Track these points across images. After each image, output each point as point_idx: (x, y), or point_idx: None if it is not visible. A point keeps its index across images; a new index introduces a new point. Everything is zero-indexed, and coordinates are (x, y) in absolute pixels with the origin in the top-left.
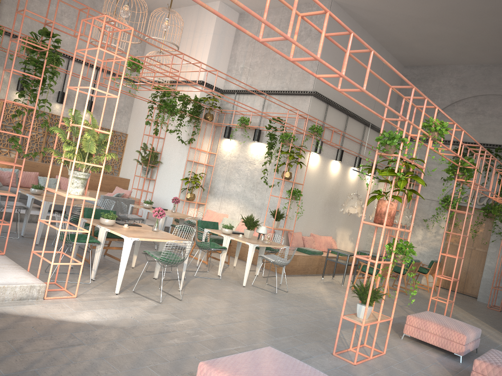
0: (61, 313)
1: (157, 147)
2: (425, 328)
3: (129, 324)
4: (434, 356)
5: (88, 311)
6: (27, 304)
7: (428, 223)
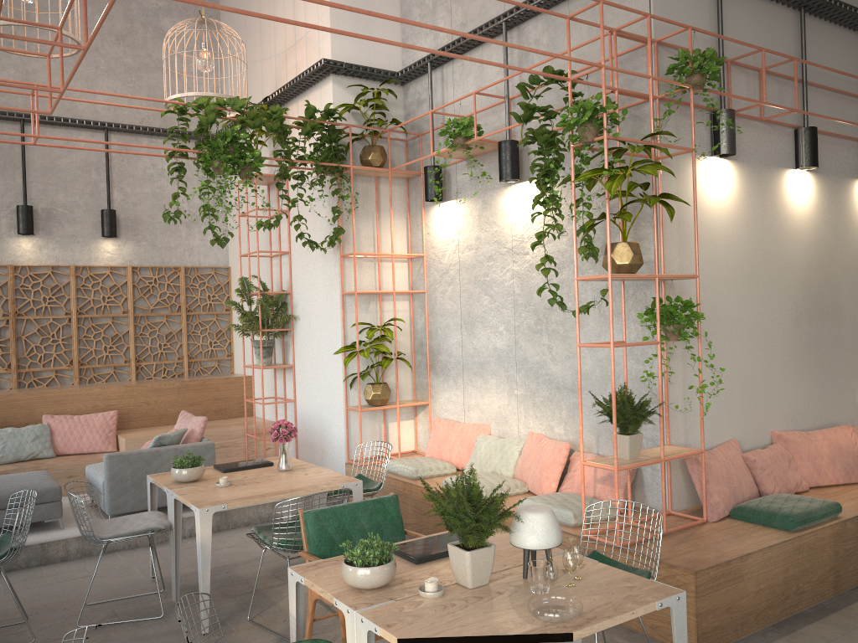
0: None
1: (282, 280)
2: None
3: None
4: None
5: None
6: None
7: None
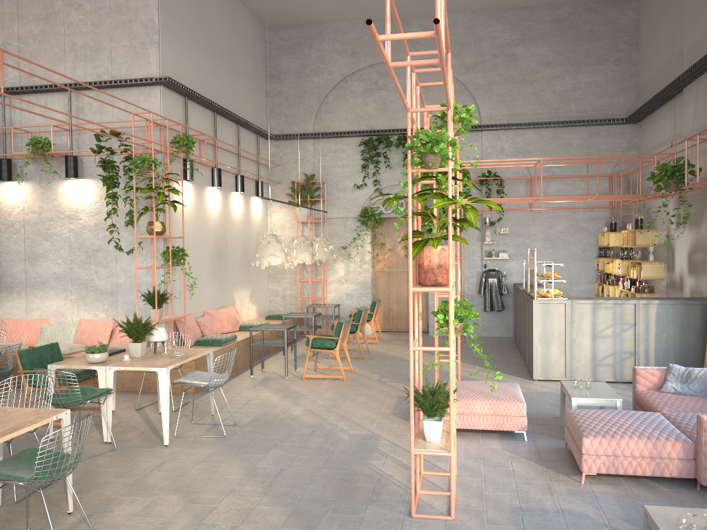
0: None
1: None
2: (470, 411)
3: None
4: (497, 446)
5: None
6: None
7: (349, 251)
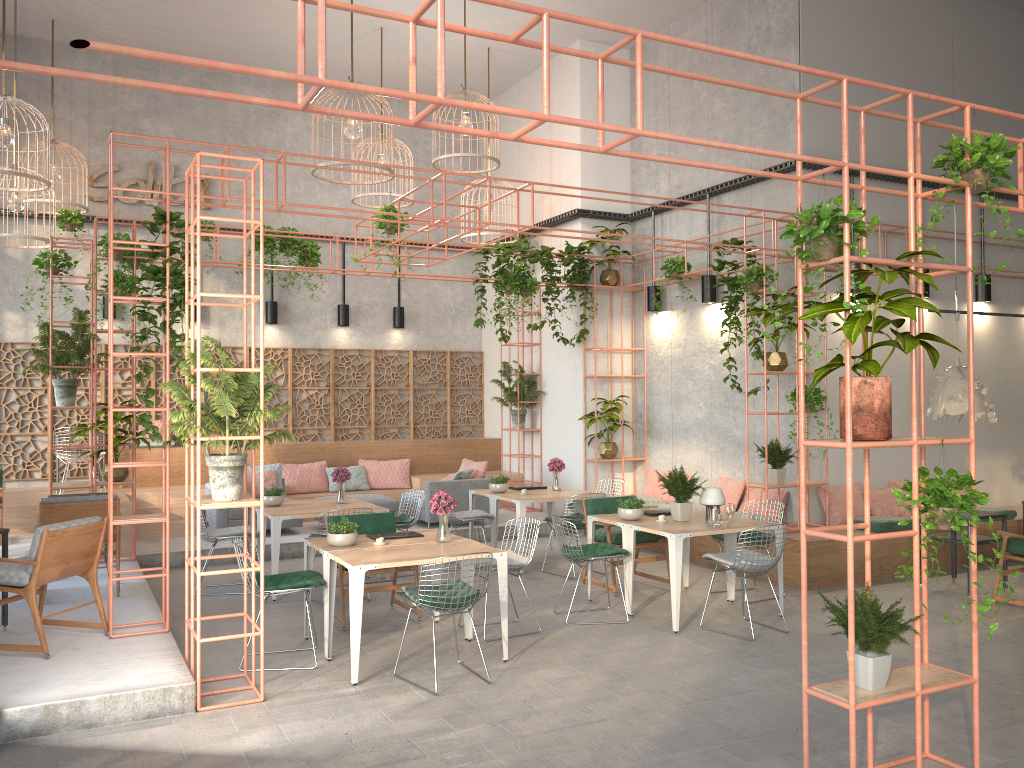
0: (207, 738)
1: (532, 364)
2: None
3: (328, 749)
4: None
5: (265, 728)
6: (158, 724)
7: None
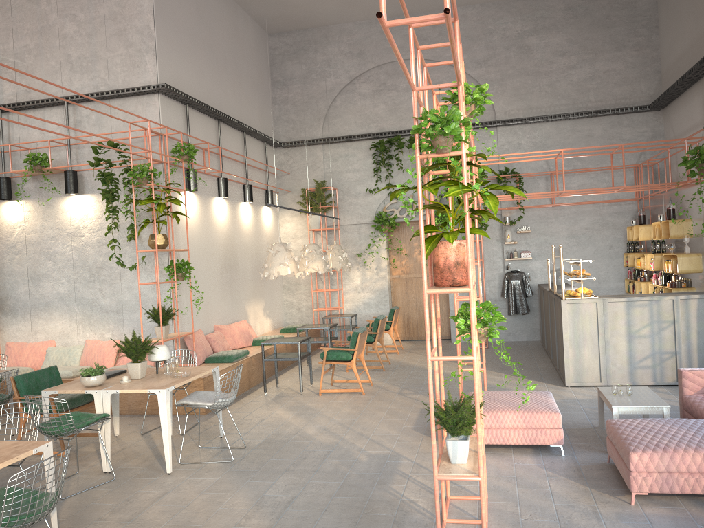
0: None
1: None
2: (499, 424)
3: None
4: (531, 463)
5: None
6: None
7: (364, 258)
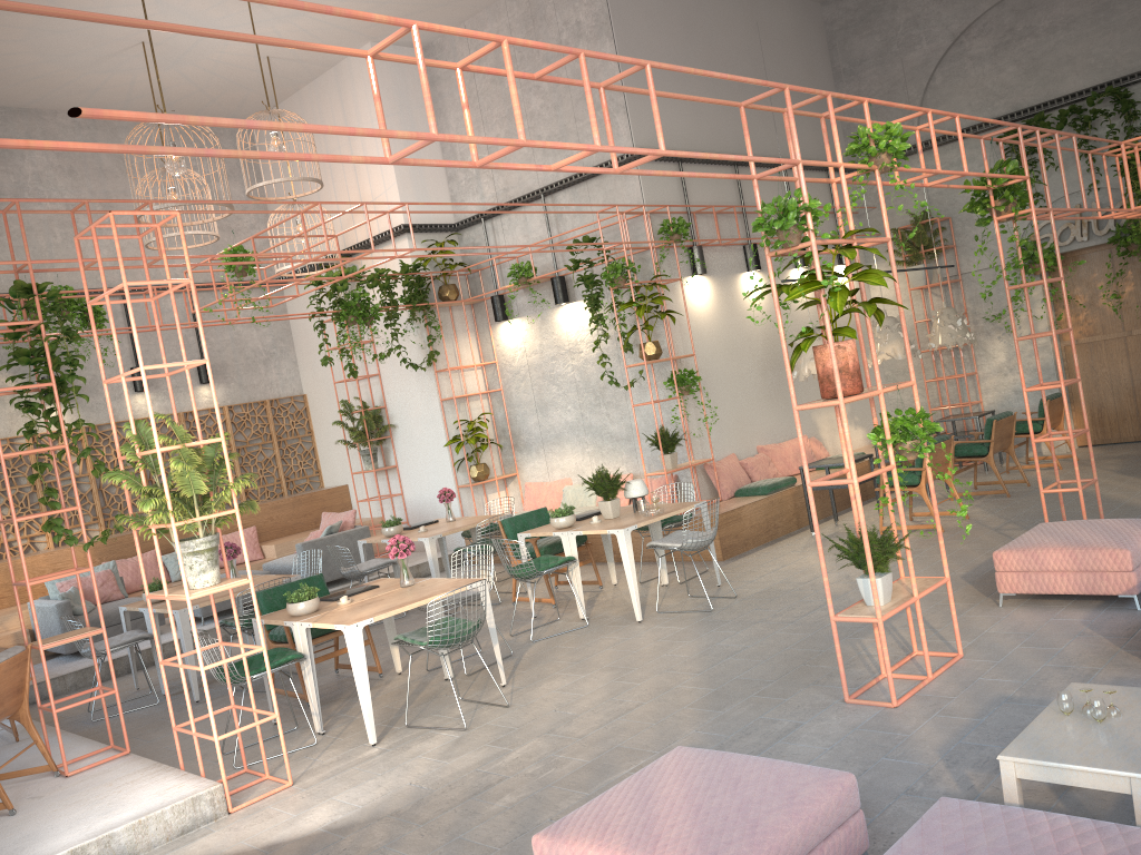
0: (268, 830)
1: (373, 397)
2: (1039, 566)
3: (407, 800)
4: (1076, 619)
5: (321, 805)
6: (199, 836)
7: (1008, 321)
